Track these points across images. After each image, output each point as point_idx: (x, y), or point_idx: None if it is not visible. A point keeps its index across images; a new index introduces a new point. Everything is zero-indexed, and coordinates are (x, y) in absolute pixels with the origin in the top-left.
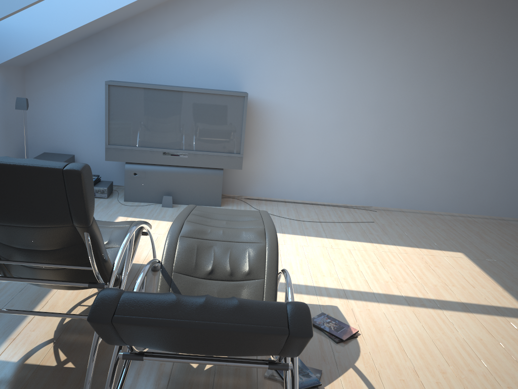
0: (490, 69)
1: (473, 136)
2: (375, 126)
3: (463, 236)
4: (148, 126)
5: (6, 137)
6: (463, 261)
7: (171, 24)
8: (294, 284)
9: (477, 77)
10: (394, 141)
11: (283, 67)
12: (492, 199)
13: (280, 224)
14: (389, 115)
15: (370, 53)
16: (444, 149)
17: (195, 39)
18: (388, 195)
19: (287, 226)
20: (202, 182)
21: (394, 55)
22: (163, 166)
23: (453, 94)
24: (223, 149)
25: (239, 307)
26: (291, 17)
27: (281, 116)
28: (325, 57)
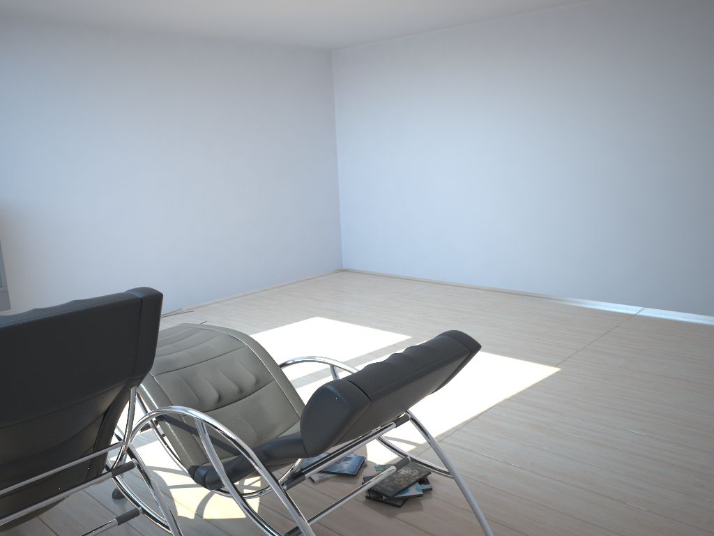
0: (260, 124)
1: (263, 198)
2: (163, 208)
3: (299, 304)
4: None
5: None
6: (327, 323)
7: None
8: None
9: (250, 133)
10: (188, 221)
11: (22, 149)
12: (295, 260)
13: None
14: (175, 191)
15: (134, 119)
16: (240, 218)
17: None
18: (198, 288)
19: None
20: None
21: (162, 118)
22: None
23: (233, 155)
24: None
25: (429, 348)
26: (17, 79)
27: (38, 220)
28: (79, 129)
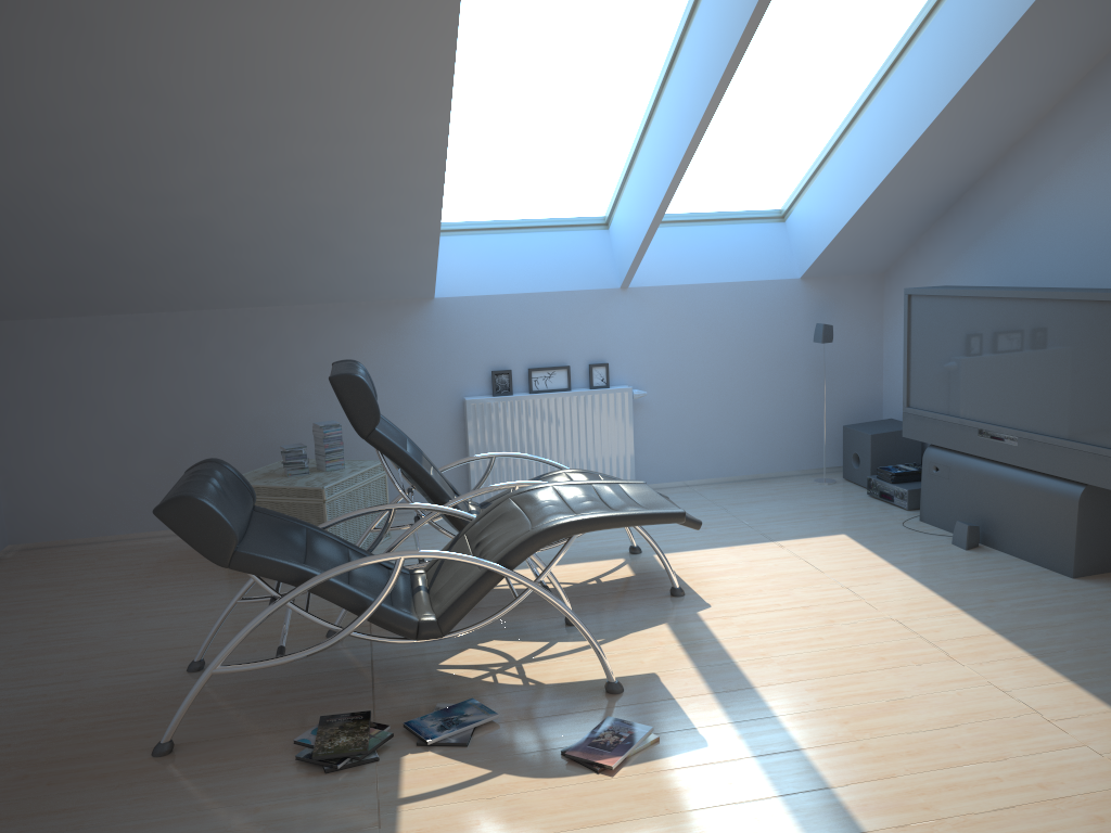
0: None
1: None
2: None
3: None
4: (959, 374)
5: (820, 386)
6: None
7: (1058, 152)
8: (757, 696)
9: None
10: None
11: None
12: None
13: (1098, 645)
14: None
15: None
16: None
17: (1099, 176)
18: None
19: (1101, 654)
20: (1037, 507)
21: None
22: (979, 459)
23: None
24: (1085, 435)
25: (184, 483)
26: None
27: None
28: None
